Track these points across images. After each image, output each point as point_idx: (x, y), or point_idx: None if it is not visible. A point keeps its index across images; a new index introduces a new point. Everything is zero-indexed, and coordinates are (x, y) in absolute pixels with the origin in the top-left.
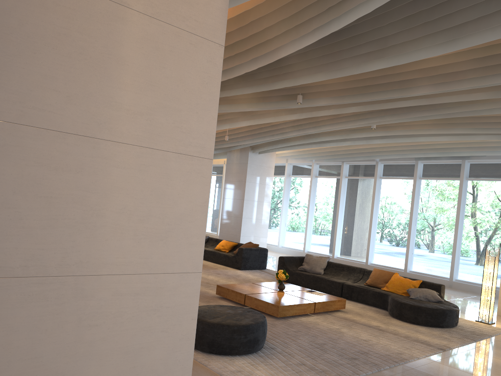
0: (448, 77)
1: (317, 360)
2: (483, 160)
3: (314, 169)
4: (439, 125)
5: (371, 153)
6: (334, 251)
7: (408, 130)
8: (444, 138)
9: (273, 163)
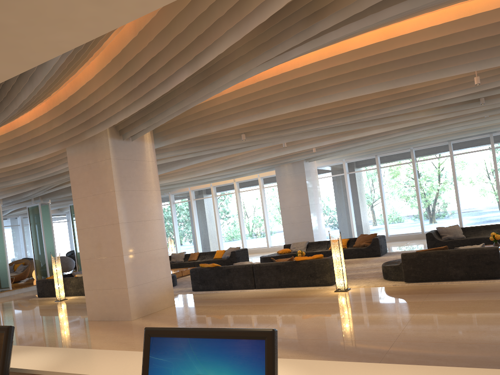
0: None
1: None
2: None
3: (345, 167)
4: None
5: (413, 142)
6: (387, 231)
7: None
8: None
9: (316, 168)
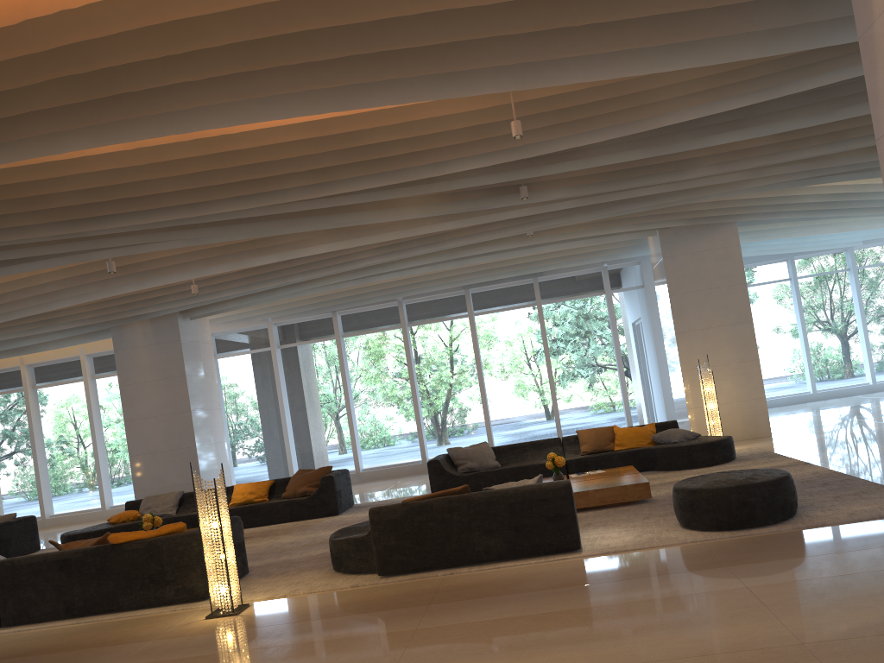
0: (739, 154)
1: (825, 493)
2: (557, 275)
3: (274, 334)
4: (598, 223)
5: (403, 288)
6: (358, 461)
7: (554, 236)
8: (579, 243)
9: (209, 335)
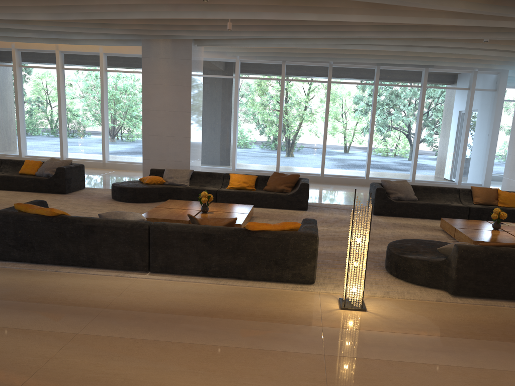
0: None
1: None
2: (441, 69)
3: (239, 68)
4: None
5: (341, 56)
6: (278, 166)
7: (491, 45)
8: (493, 53)
9: (202, 59)
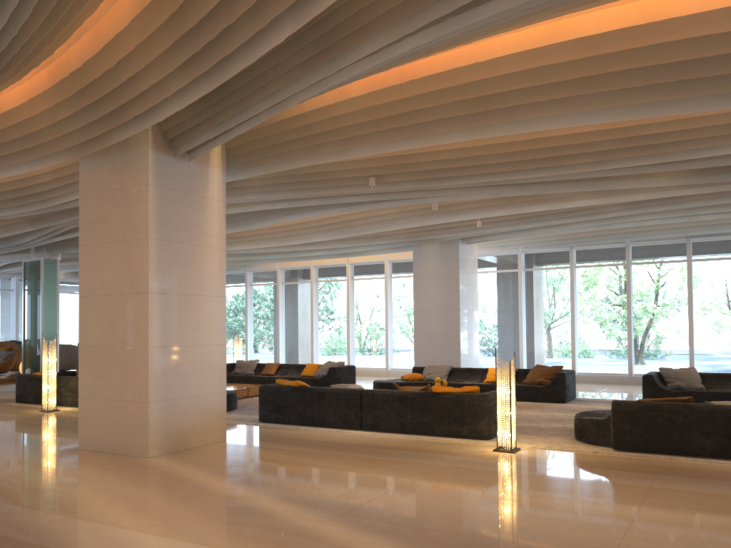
0: None
1: None
2: None
3: (522, 260)
4: None
5: (633, 233)
6: (574, 365)
7: None
8: None
9: (476, 256)
